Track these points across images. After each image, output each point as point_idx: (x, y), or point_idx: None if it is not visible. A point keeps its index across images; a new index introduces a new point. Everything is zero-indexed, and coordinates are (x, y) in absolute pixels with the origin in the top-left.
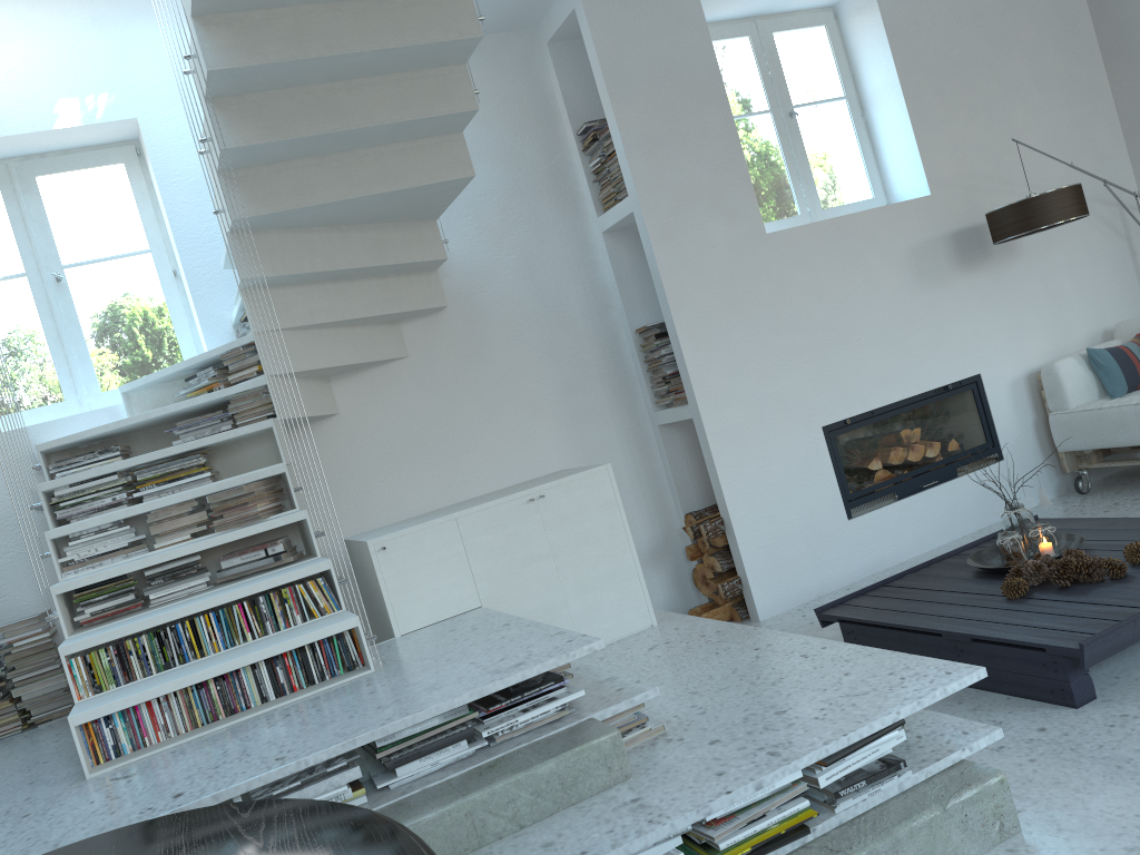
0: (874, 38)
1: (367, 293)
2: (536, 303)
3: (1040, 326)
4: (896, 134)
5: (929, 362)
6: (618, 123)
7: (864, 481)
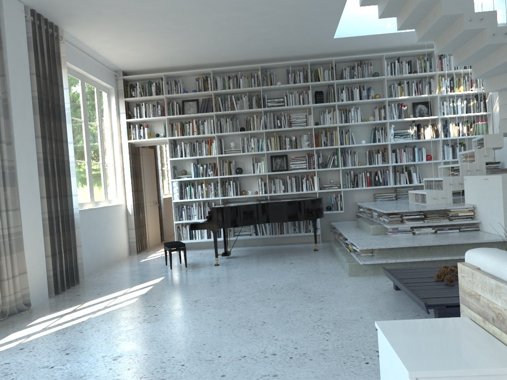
0: None
1: None
2: None
3: None
4: None
5: None
6: None
7: None
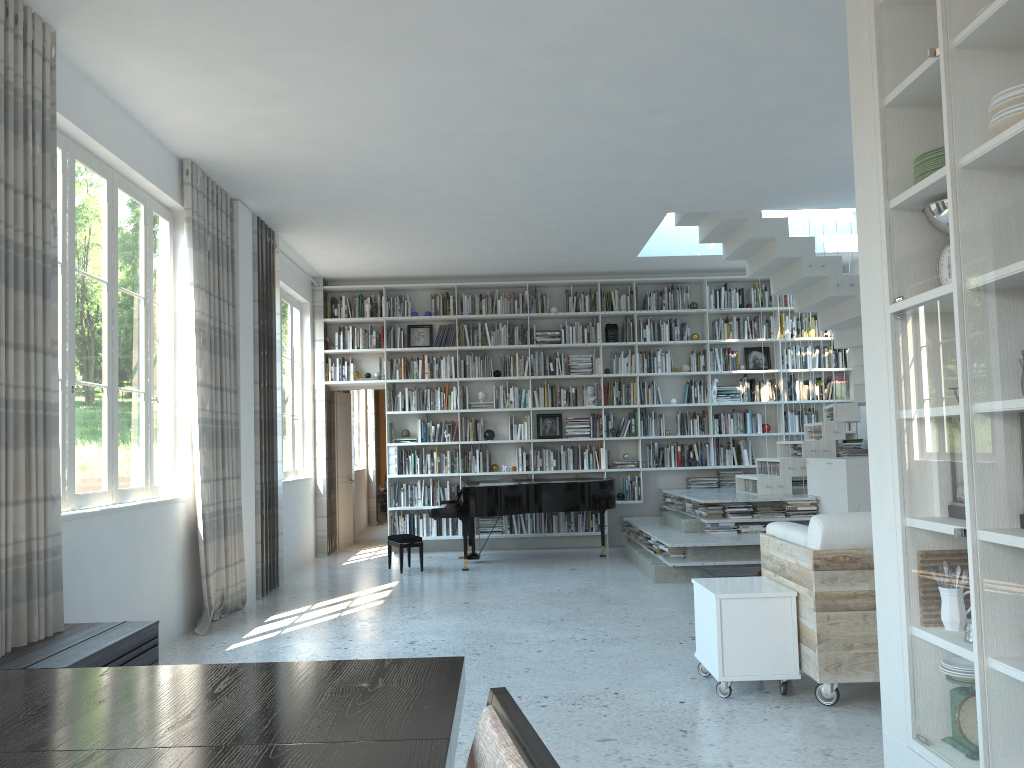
0: None
1: None
2: None
3: None
4: None
5: None
6: None
7: None
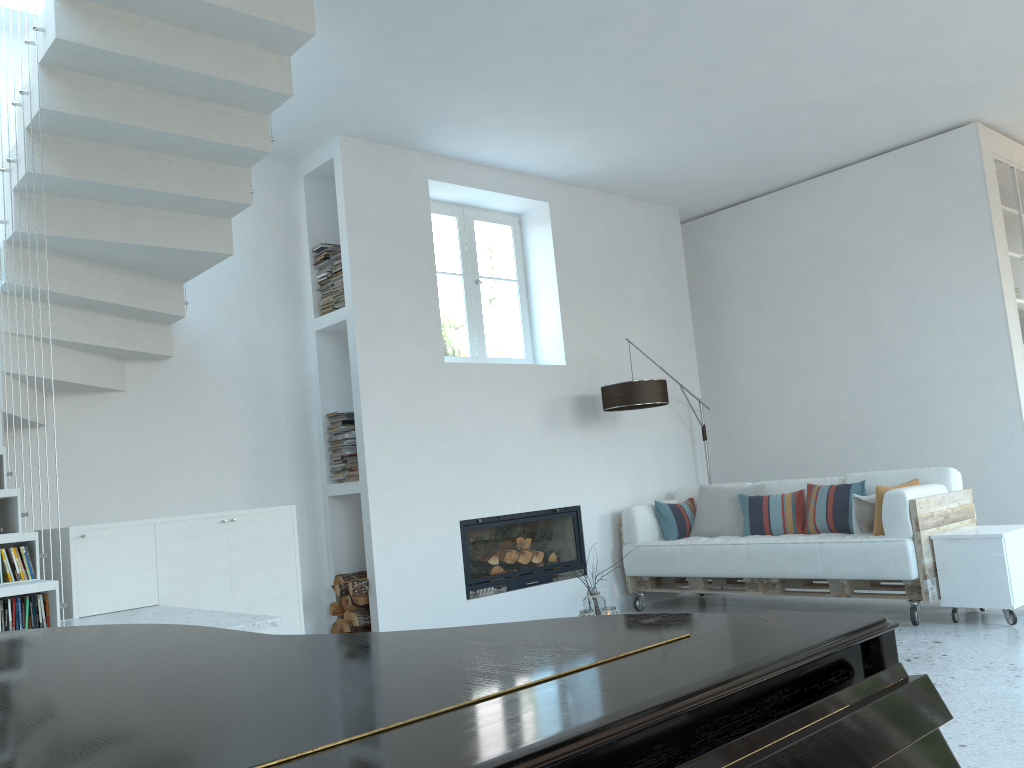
0: (544, 244)
1: (108, 326)
2: (248, 373)
3: (626, 479)
4: (549, 316)
5: (545, 488)
6: (350, 249)
7: (484, 571)
